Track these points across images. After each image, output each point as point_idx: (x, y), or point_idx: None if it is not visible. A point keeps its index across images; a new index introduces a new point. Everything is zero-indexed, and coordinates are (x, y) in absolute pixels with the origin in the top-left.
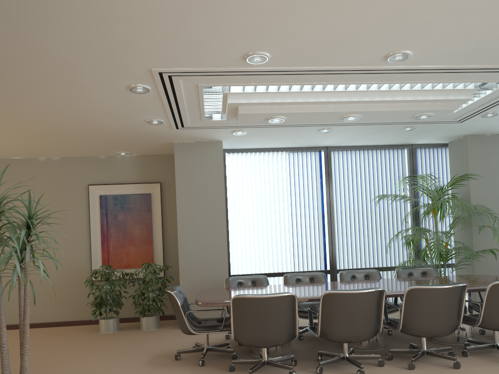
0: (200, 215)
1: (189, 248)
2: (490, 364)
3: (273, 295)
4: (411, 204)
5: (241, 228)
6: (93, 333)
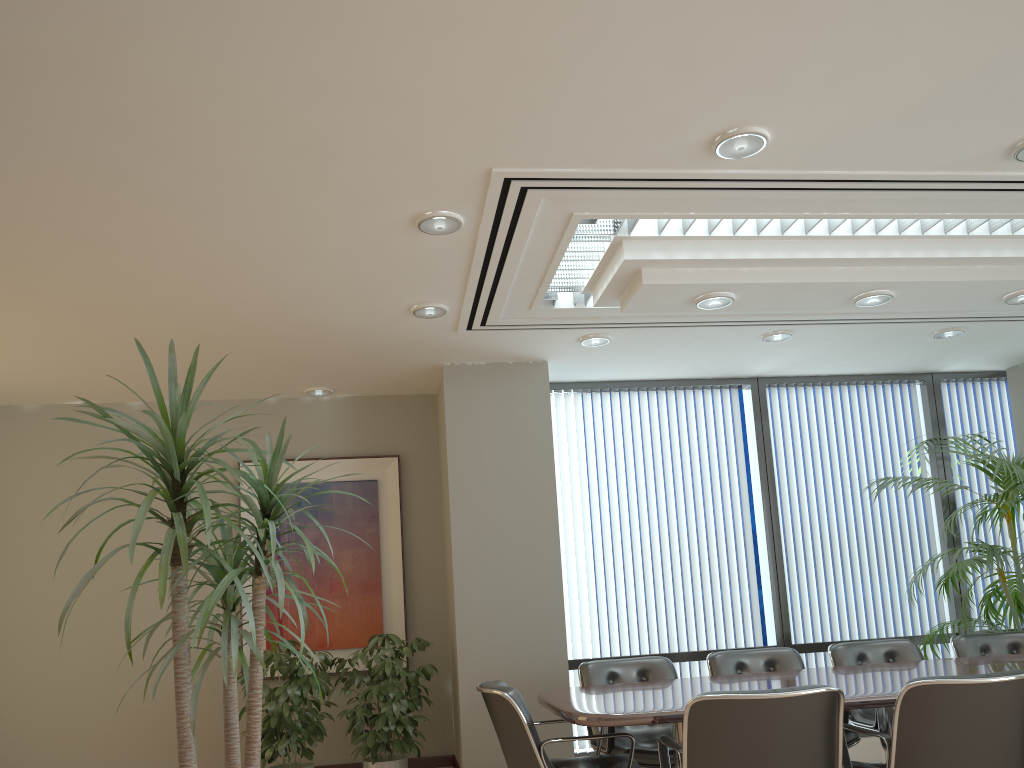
0: (501, 525)
1: (479, 599)
2: None
3: (796, 693)
4: (940, 500)
5: (580, 555)
6: None
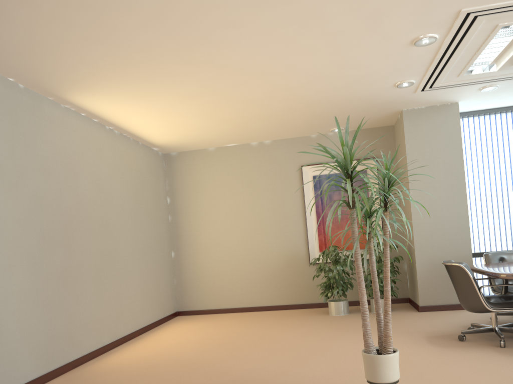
0: (435, 188)
1: (424, 224)
2: None
3: None
4: None
5: (473, 201)
6: (324, 316)
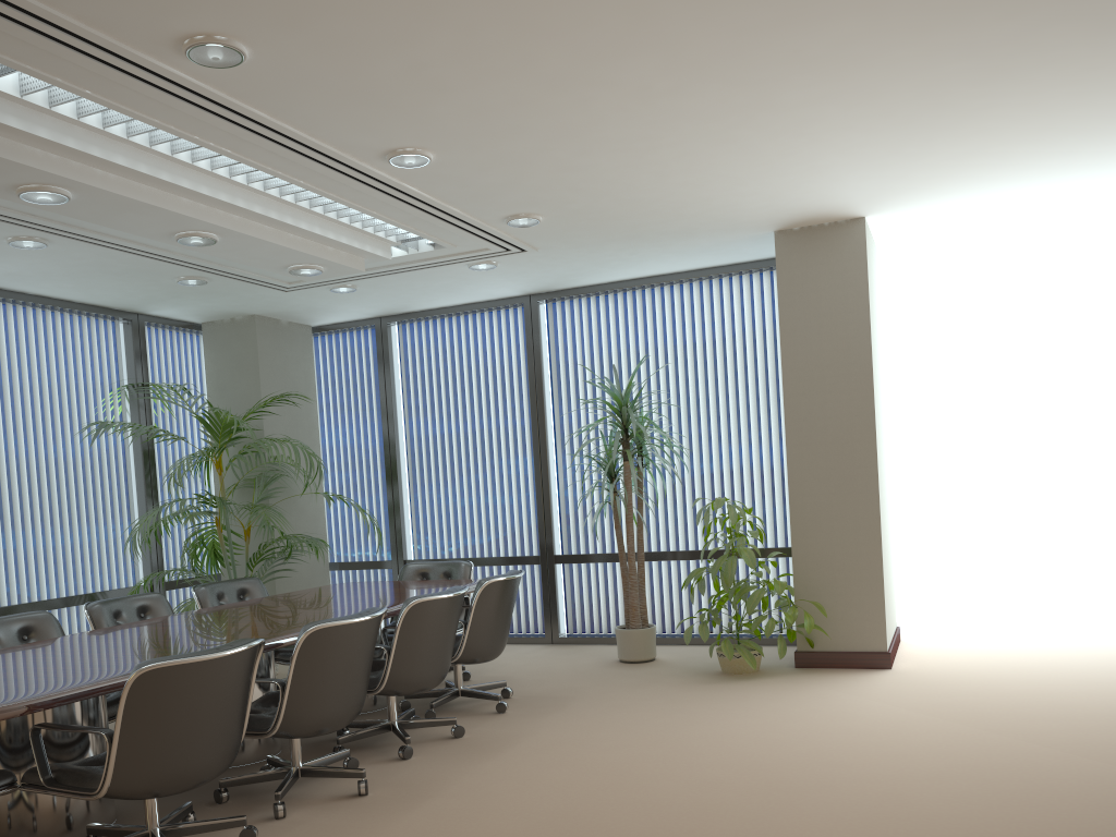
0: None
1: None
2: (481, 719)
3: (241, 648)
4: (141, 448)
5: None
6: None
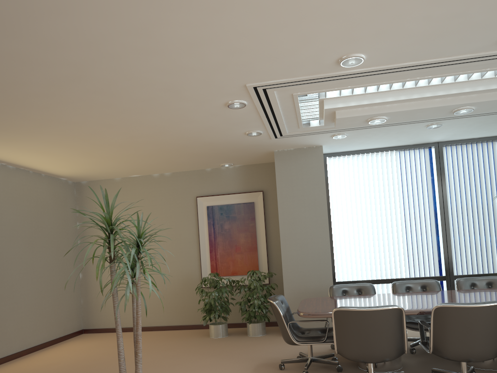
0: (301, 222)
1: (292, 255)
2: None
3: (377, 309)
4: None
5: (346, 233)
6: (204, 338)
